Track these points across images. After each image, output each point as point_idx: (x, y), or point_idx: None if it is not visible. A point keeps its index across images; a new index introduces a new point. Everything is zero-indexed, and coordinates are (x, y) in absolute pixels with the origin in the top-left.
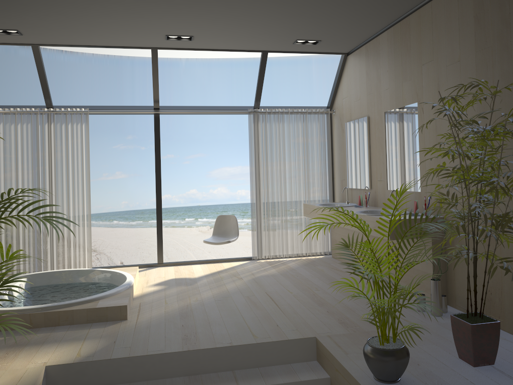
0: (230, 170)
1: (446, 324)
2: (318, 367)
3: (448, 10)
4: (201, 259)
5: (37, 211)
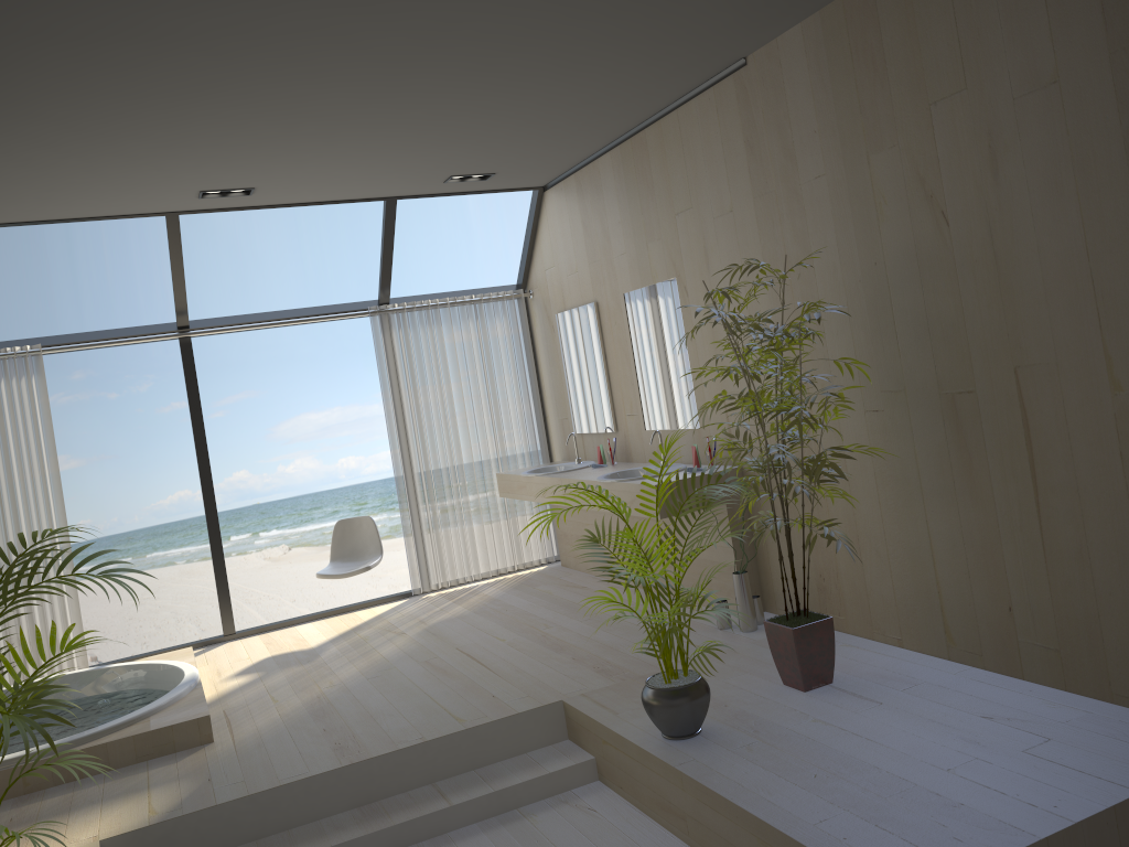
0: (317, 418)
1: (764, 641)
2: (574, 748)
3: (704, 127)
4: (276, 620)
5: None
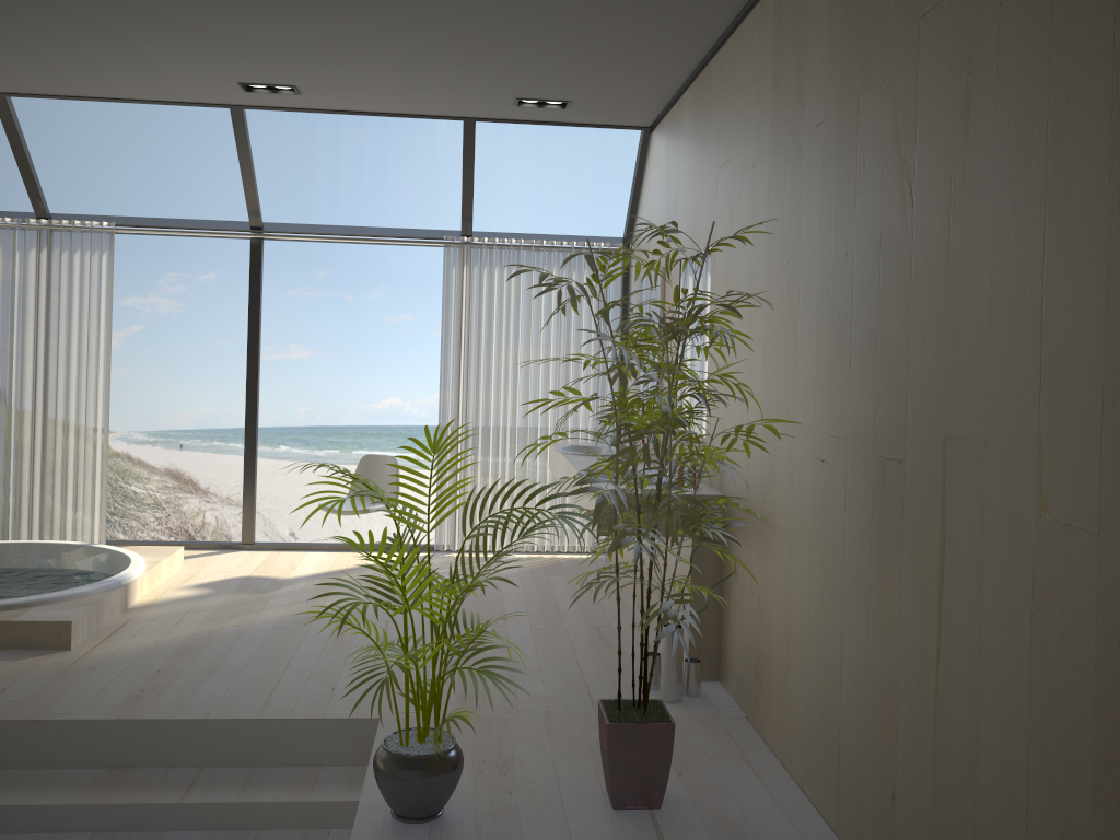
0: None
1: None
2: None
3: (749, 55)
4: None
5: (7, 422)
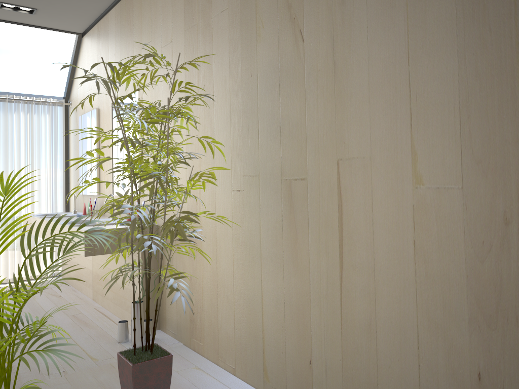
0: None
1: None
2: None
3: None
4: None
5: None
